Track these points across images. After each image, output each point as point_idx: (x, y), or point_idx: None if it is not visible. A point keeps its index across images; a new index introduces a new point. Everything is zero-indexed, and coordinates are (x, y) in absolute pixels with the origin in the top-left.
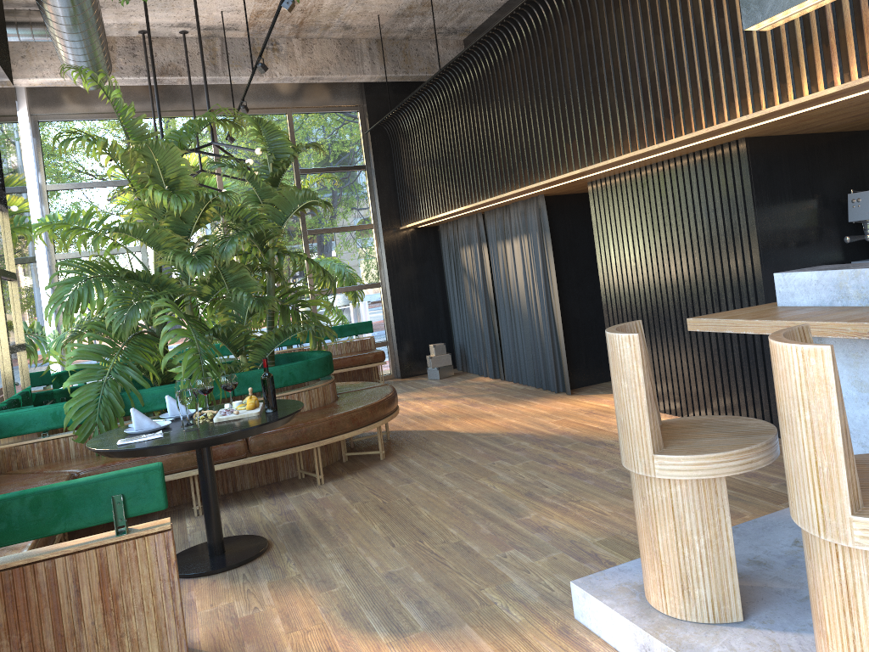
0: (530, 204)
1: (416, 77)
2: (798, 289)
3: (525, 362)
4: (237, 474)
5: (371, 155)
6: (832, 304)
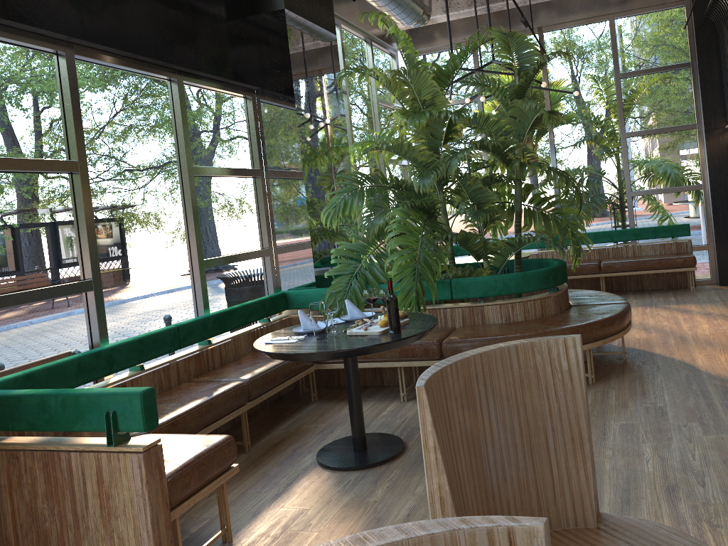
0: None
1: None
2: None
3: None
4: None
5: (695, 51)
6: None
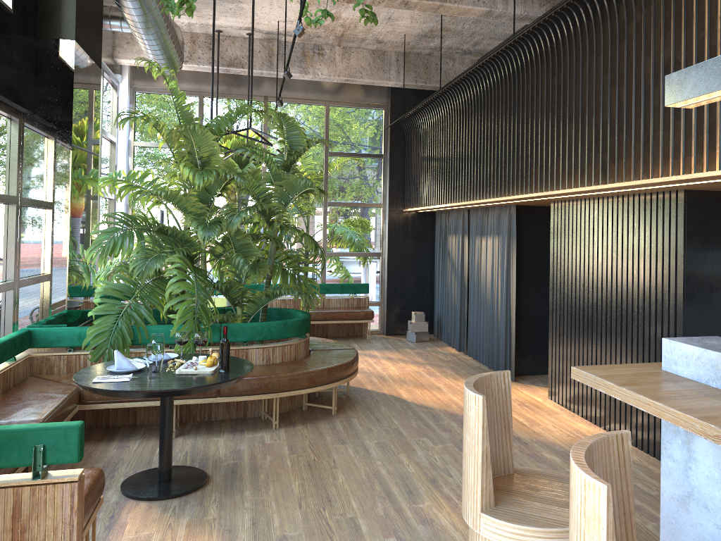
0: (504, 210)
1: (433, 87)
2: (681, 360)
3: (483, 344)
4: (213, 407)
5: (388, 147)
6: (707, 382)
